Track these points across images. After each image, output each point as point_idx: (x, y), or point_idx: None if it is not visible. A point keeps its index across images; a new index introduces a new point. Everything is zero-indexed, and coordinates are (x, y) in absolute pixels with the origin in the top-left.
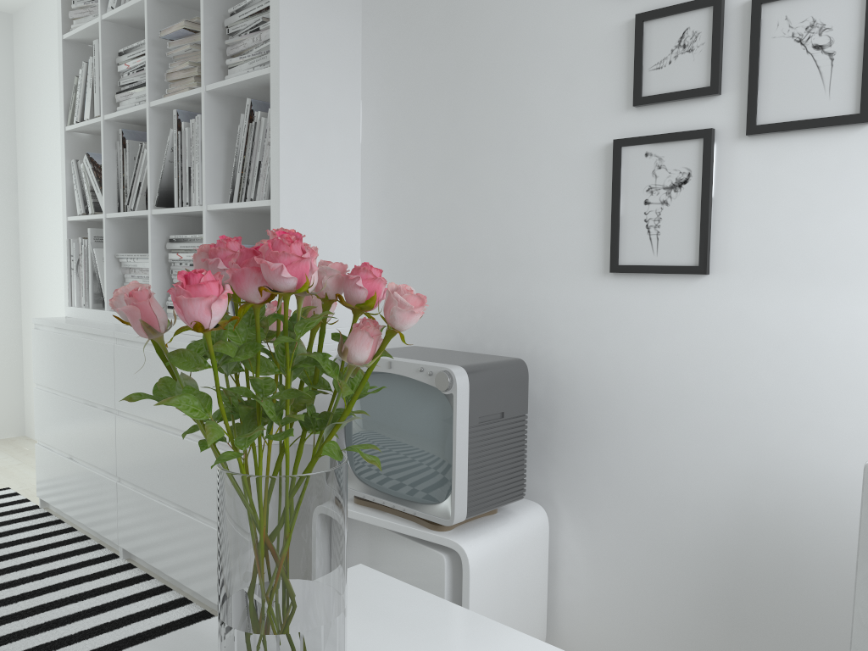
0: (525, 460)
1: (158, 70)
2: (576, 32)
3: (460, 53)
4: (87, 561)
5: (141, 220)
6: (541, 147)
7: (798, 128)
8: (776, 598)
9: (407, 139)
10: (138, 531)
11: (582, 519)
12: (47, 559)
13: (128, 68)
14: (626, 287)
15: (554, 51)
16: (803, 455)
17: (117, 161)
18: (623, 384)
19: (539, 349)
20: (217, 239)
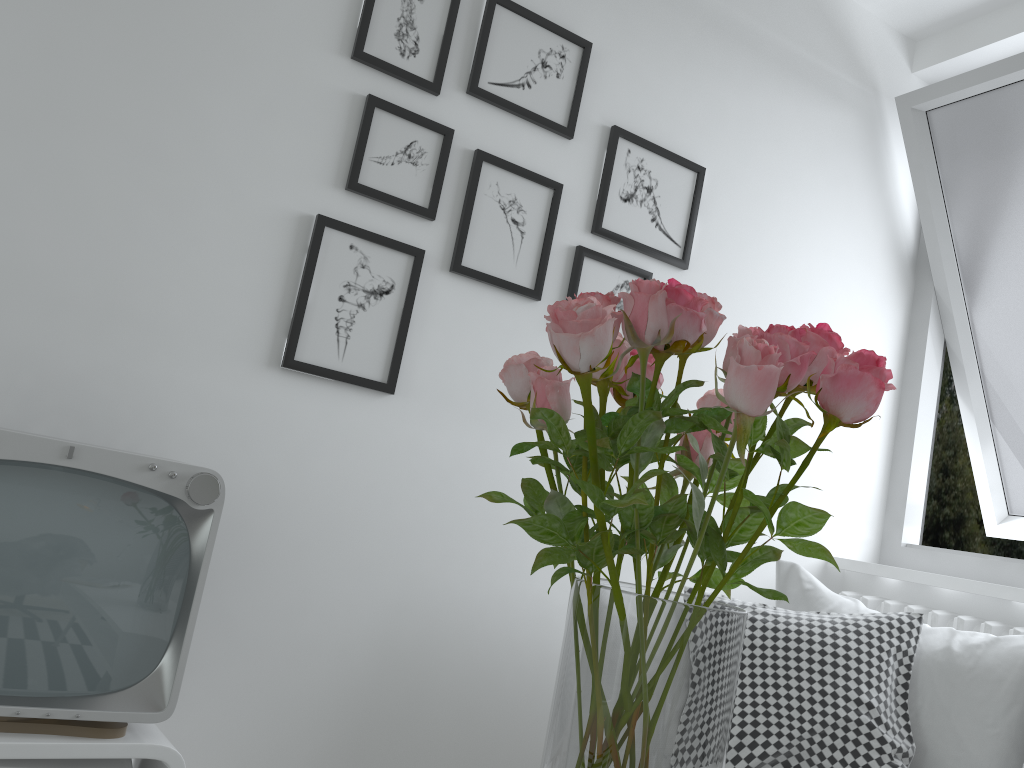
0: None
1: None
2: (288, 65)
3: None
4: None
5: None
6: (206, 174)
7: (493, 283)
8: (400, 732)
9: None
10: None
11: None
12: None
13: None
14: (295, 389)
15: (252, 67)
16: (446, 583)
17: None
18: (269, 506)
19: (143, 448)
20: None
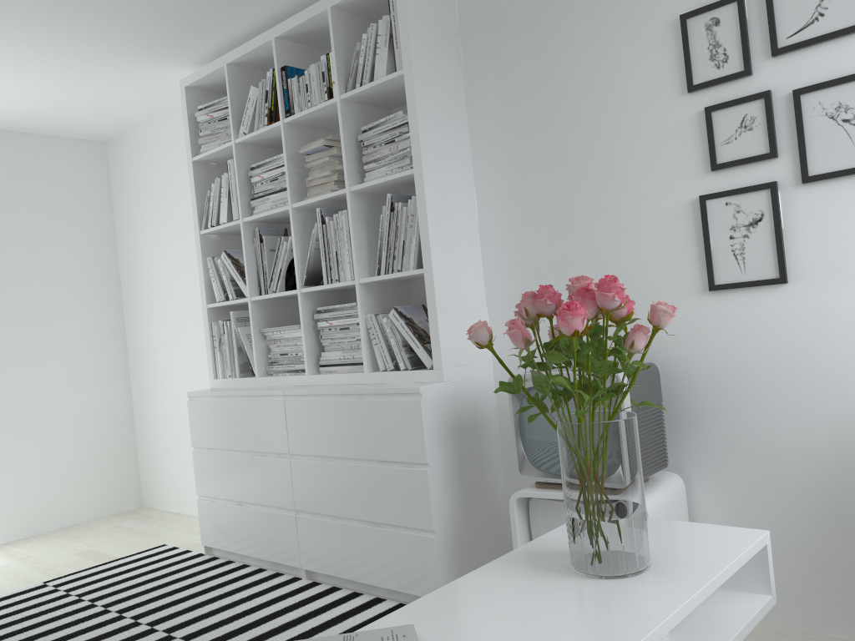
0: (665, 438)
1: (295, 179)
2: (657, 122)
3: (560, 144)
4: (278, 584)
5: (275, 300)
6: (638, 206)
7: (840, 175)
8: None
9: (520, 211)
10: (323, 552)
11: (711, 479)
12: (244, 587)
13: (262, 179)
14: (723, 300)
15: (640, 137)
16: None
17: (255, 254)
18: (730, 371)
19: (656, 356)
20: (367, 305)
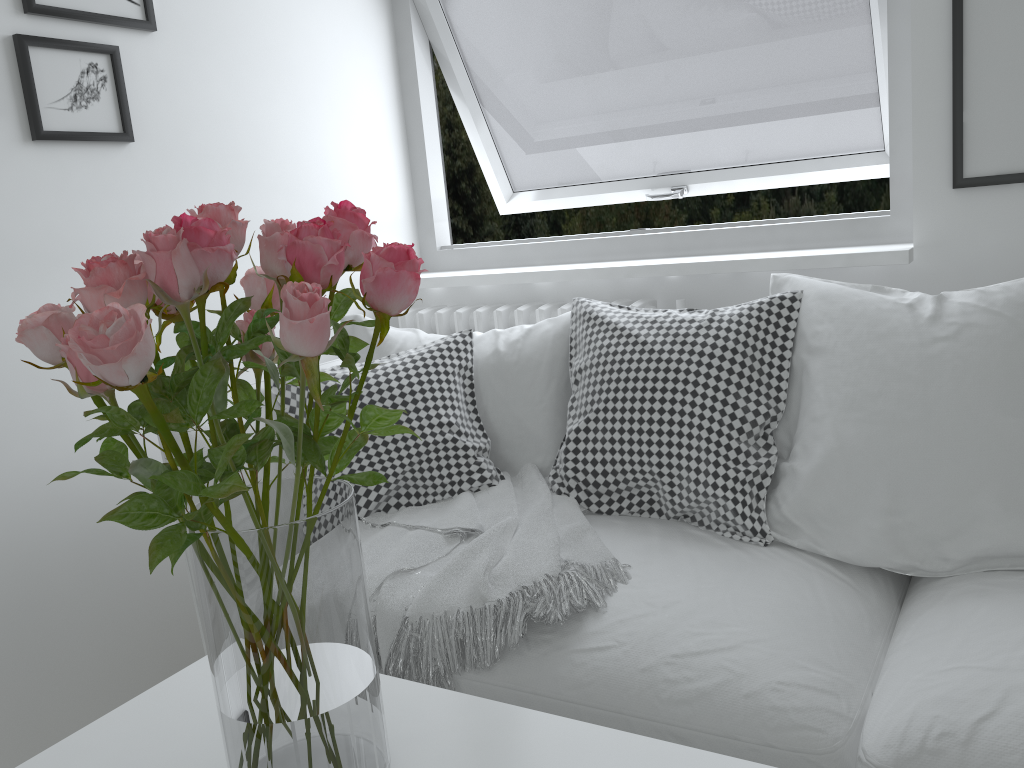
0: None
1: None
2: None
3: None
4: None
5: None
6: None
7: None
8: (28, 620)
9: None
10: None
11: None
12: None
13: None
14: None
15: None
16: (14, 464)
17: None
18: None
19: None
20: None
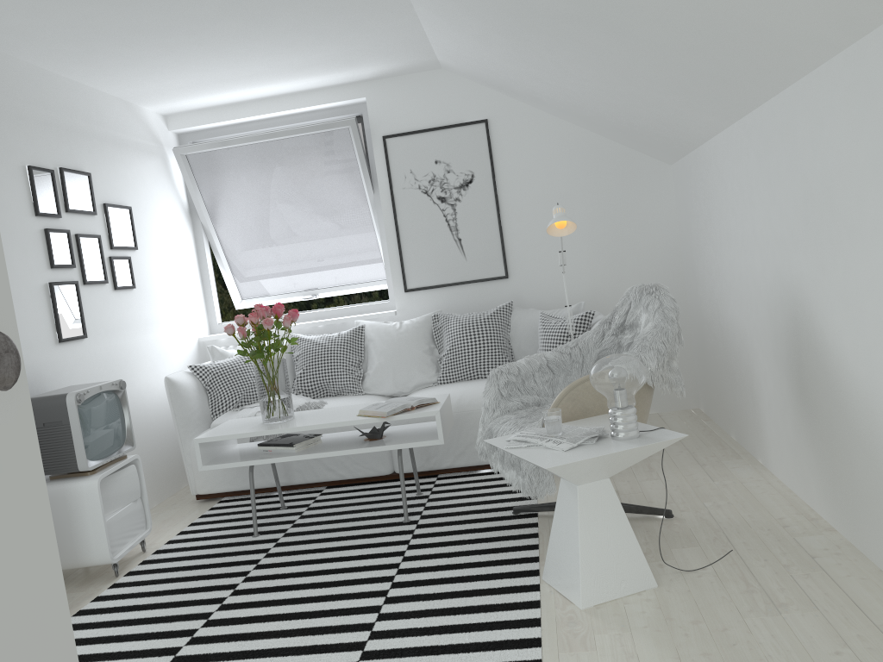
0: None
1: None
2: (22, 228)
3: None
4: None
5: None
6: (19, 282)
7: (96, 283)
8: None
9: None
10: None
11: None
12: None
13: None
14: (64, 348)
15: (15, 234)
16: None
17: None
18: None
19: (40, 388)
20: None
